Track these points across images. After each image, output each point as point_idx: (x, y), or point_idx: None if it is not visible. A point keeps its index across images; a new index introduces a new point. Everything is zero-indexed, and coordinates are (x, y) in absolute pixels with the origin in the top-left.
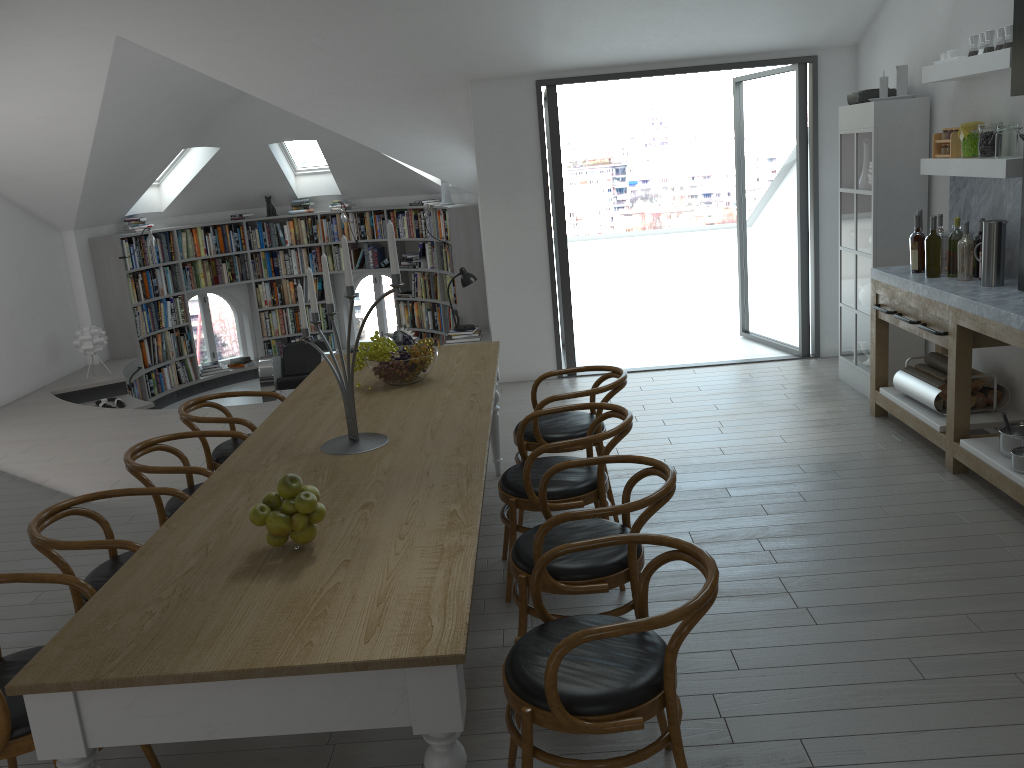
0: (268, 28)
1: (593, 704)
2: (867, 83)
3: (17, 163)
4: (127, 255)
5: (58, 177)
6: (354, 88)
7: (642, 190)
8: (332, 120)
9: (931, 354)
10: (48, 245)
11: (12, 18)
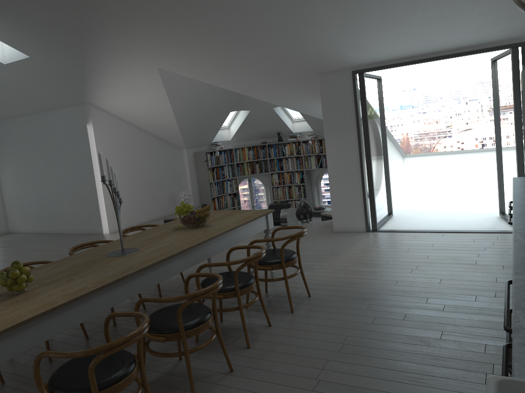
0: (213, 58)
1: (57, 390)
2: None
3: (151, 121)
4: (209, 160)
5: (168, 126)
6: (265, 81)
7: None
8: (264, 97)
9: None
10: (174, 155)
11: (118, 64)
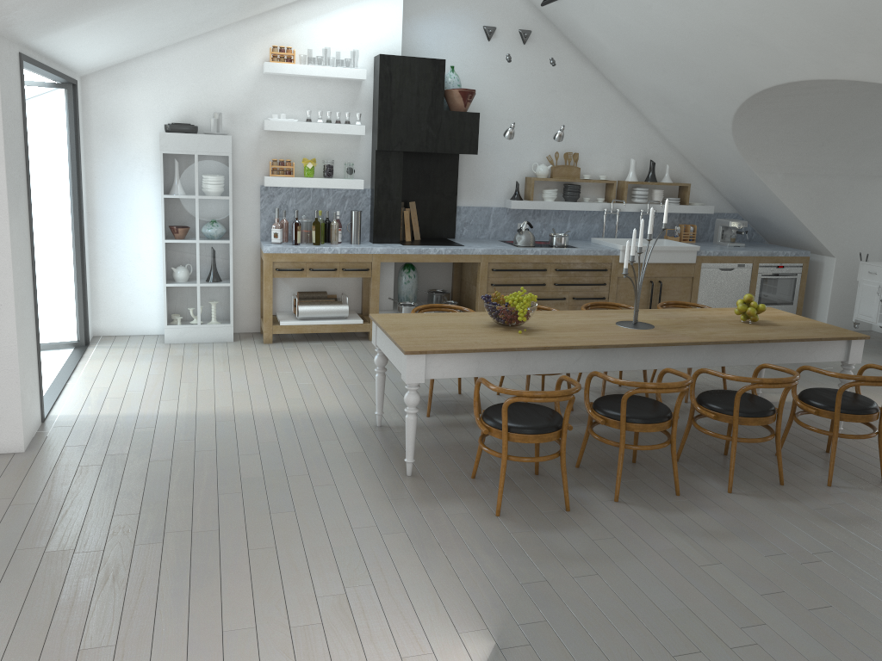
0: None
1: None
2: (107, 112)
3: None
4: None
5: None
6: None
7: None
8: None
9: (302, 292)
10: None
11: None
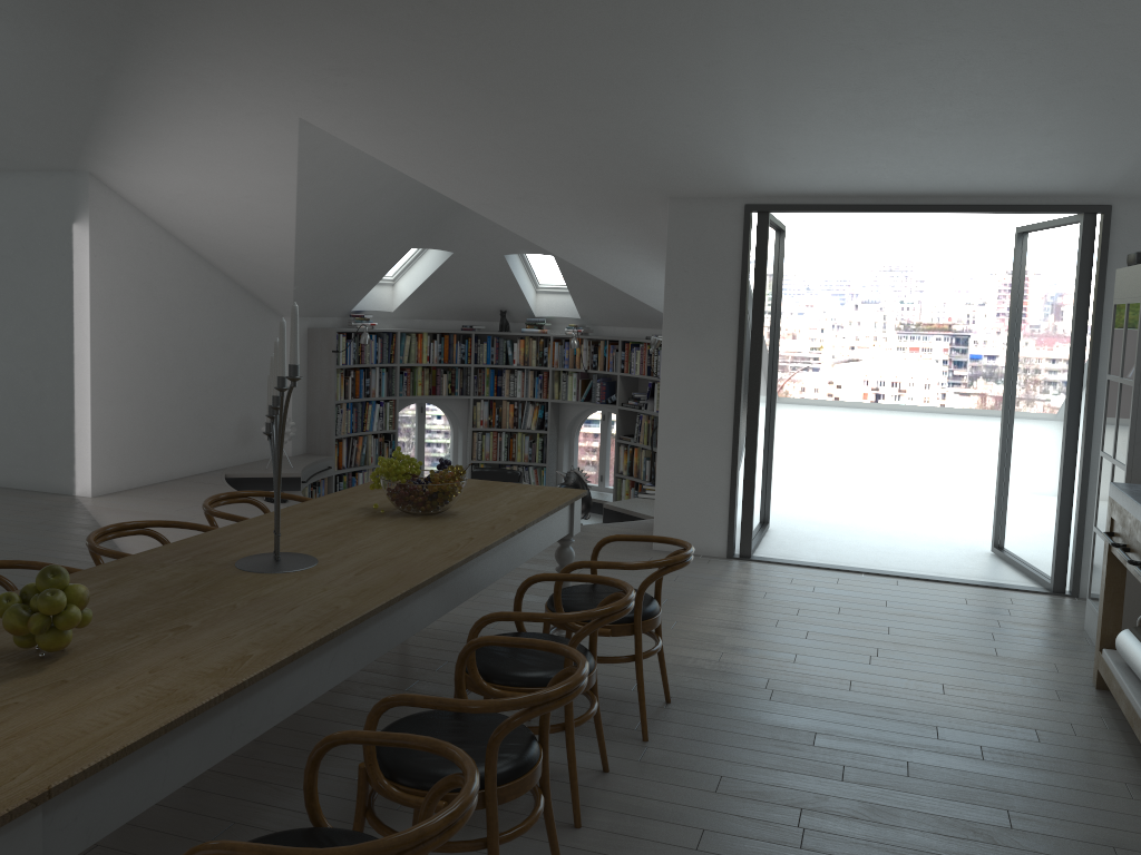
0: (443, 121)
1: None
2: None
3: (231, 241)
4: (342, 350)
5: (270, 260)
6: (544, 195)
7: (986, 367)
8: (526, 228)
9: None
10: (263, 328)
11: (204, 93)
